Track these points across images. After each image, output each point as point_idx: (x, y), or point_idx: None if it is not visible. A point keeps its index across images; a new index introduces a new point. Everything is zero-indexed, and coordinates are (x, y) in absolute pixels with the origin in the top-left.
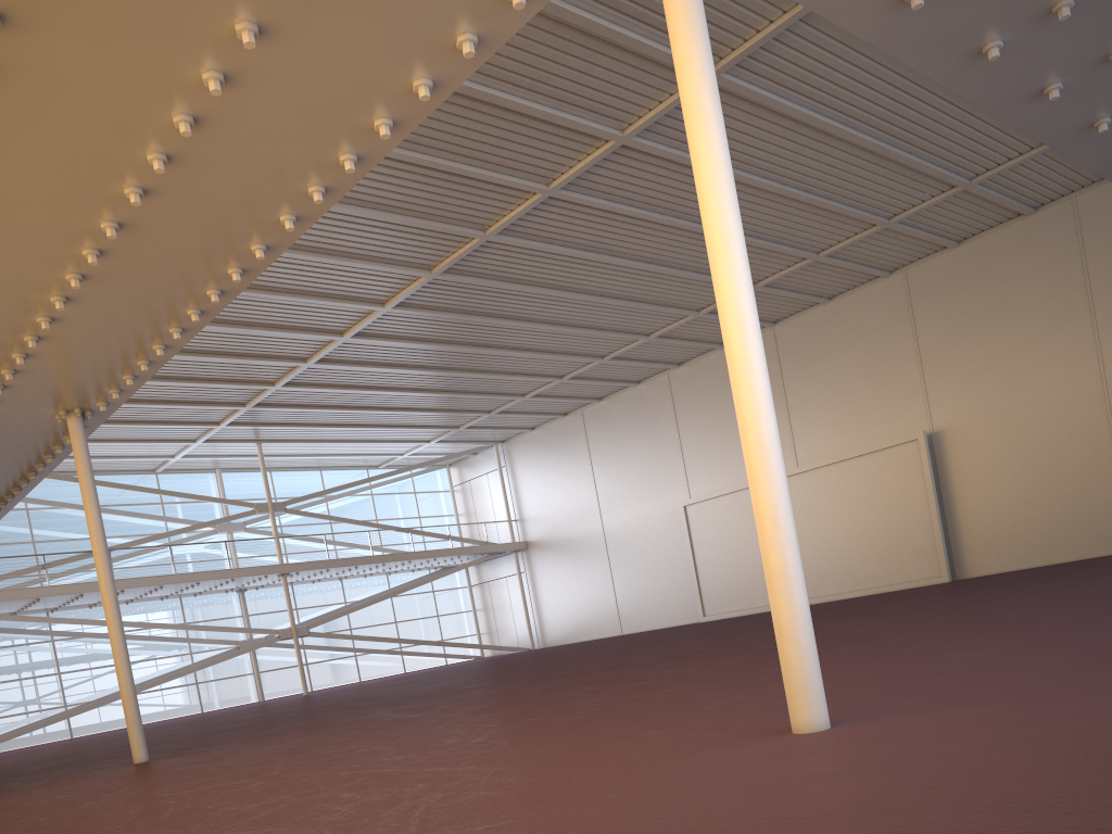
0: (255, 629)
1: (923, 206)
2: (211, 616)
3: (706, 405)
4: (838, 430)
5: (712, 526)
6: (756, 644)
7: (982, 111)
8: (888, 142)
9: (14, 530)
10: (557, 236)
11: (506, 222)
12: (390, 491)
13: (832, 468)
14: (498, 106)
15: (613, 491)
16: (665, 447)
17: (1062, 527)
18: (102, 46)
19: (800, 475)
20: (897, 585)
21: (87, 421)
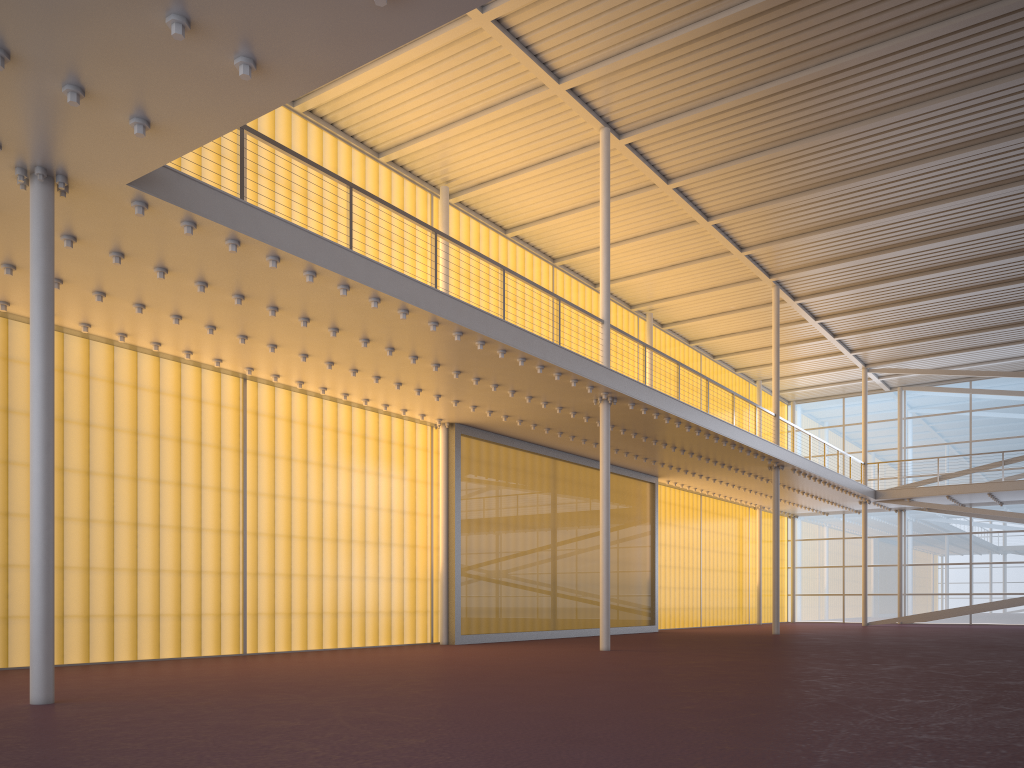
0: None
1: None
2: None
3: None
4: None
5: None
6: None
7: None
8: None
9: None
10: None
11: None
12: None
13: None
14: None
15: None
16: None
17: None
18: (203, 307)
19: None
20: None
21: (614, 404)
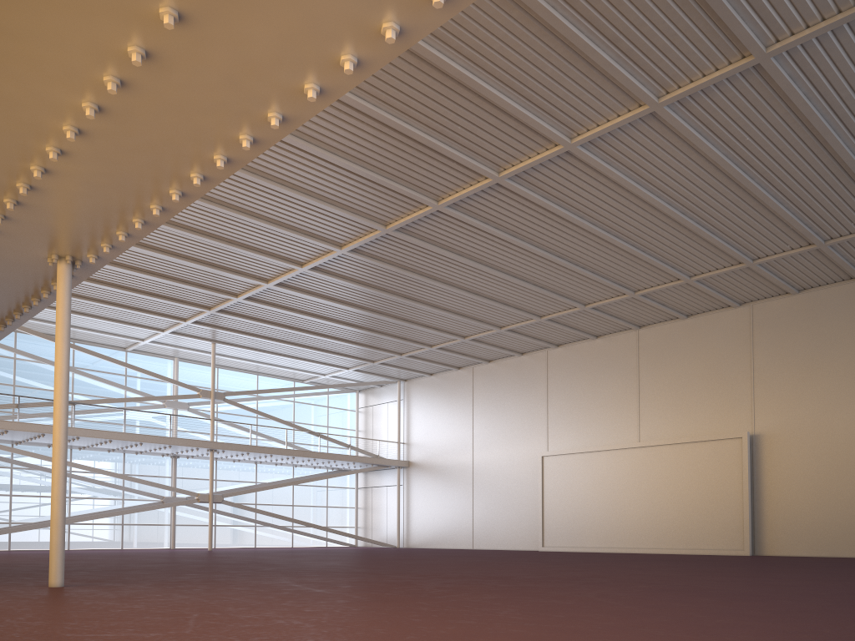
0: (180, 489)
1: (783, 255)
2: (146, 472)
3: (573, 381)
4: (677, 419)
5: (562, 476)
6: (629, 581)
7: (853, 185)
8: (774, 196)
9: (0, 373)
10: (494, 218)
11: (457, 197)
12: (309, 402)
13: (668, 448)
14: (478, 95)
15: (486, 434)
16: (534, 408)
17: (849, 528)
18: None
19: (641, 448)
20: (706, 551)
21: (75, 271)
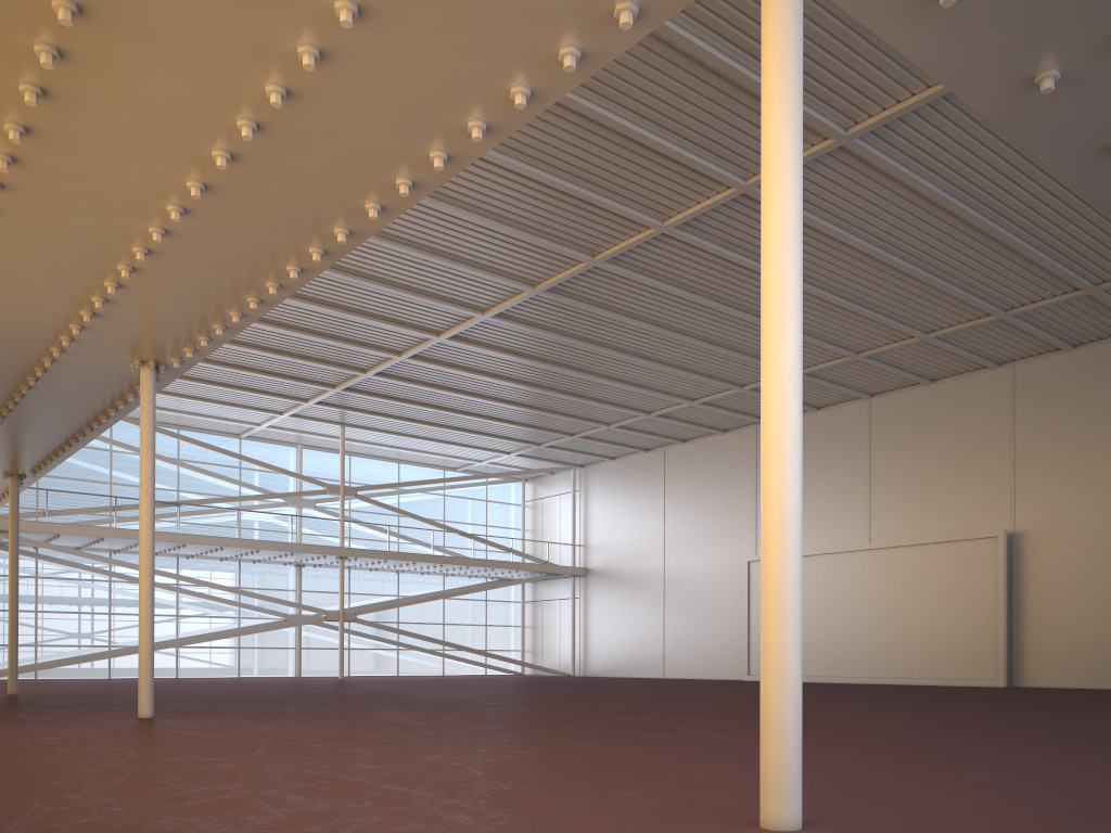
0: (304, 605)
1: (1042, 304)
2: (265, 585)
3: None
4: (918, 513)
5: None
6: None
7: None
8: (1016, 234)
9: (95, 469)
10: (665, 273)
11: (616, 251)
12: (462, 495)
13: (904, 550)
14: (625, 136)
15: (680, 534)
16: (740, 500)
17: None
18: (200, 3)
19: (871, 551)
20: (950, 681)
21: (160, 375)
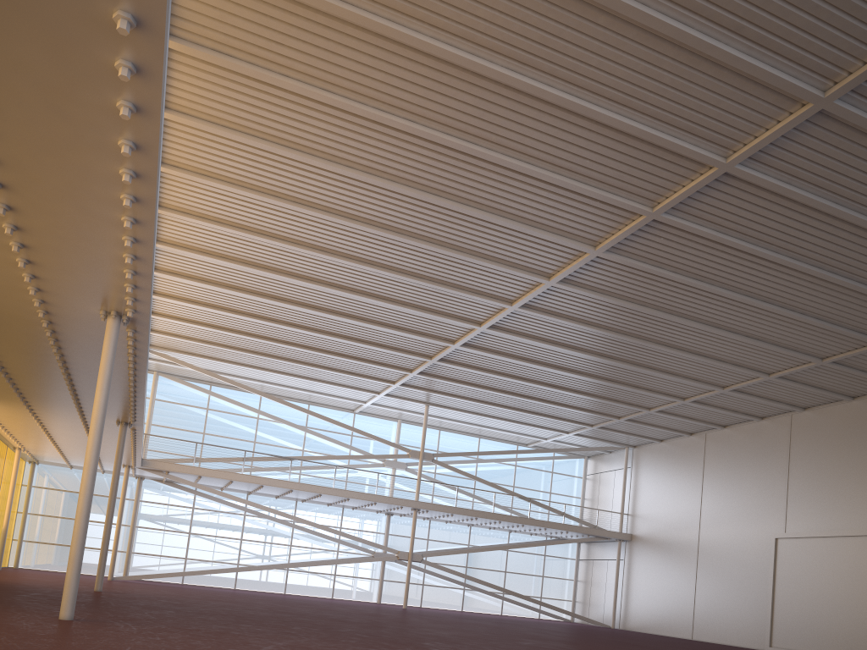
0: (381, 545)
1: None
2: (361, 527)
3: (821, 450)
4: None
5: (799, 563)
6: None
7: None
8: None
9: (245, 431)
10: (667, 261)
11: (613, 240)
12: (531, 466)
13: None
14: (595, 121)
15: (715, 509)
16: (772, 481)
17: None
18: None
19: None
20: None
21: (126, 325)
